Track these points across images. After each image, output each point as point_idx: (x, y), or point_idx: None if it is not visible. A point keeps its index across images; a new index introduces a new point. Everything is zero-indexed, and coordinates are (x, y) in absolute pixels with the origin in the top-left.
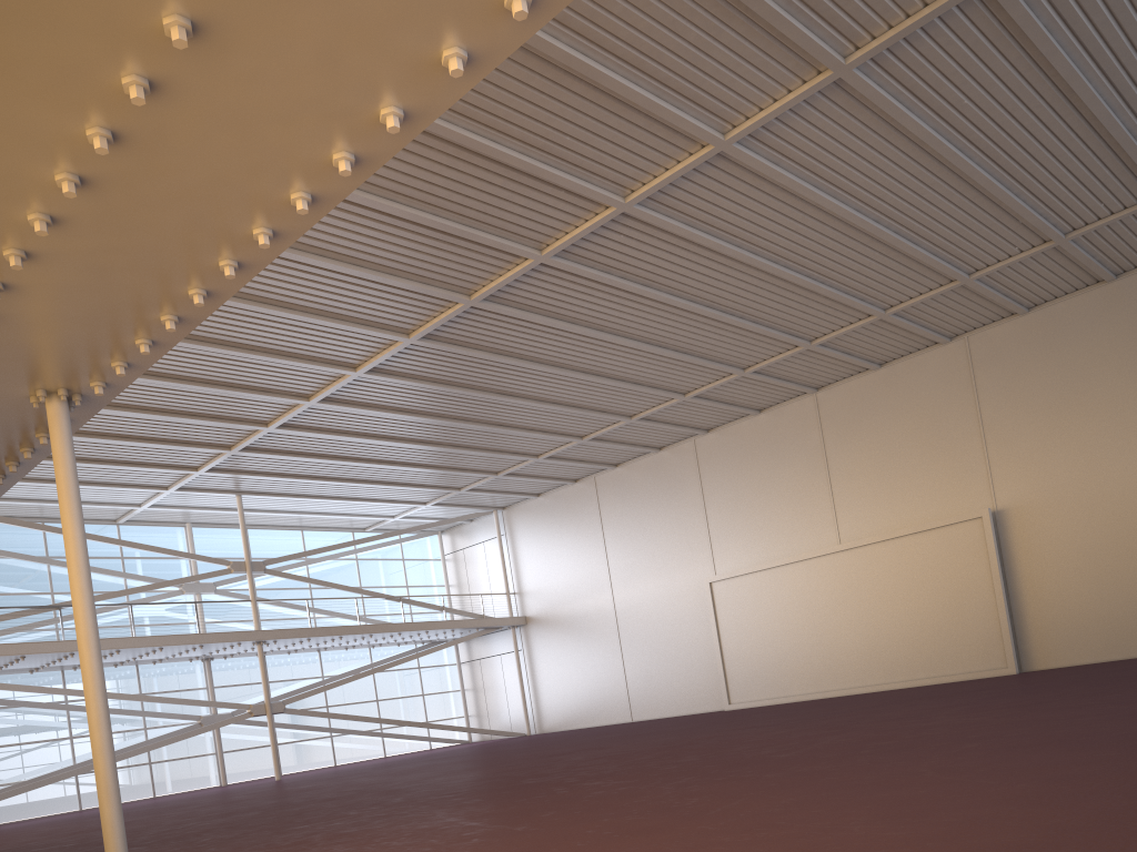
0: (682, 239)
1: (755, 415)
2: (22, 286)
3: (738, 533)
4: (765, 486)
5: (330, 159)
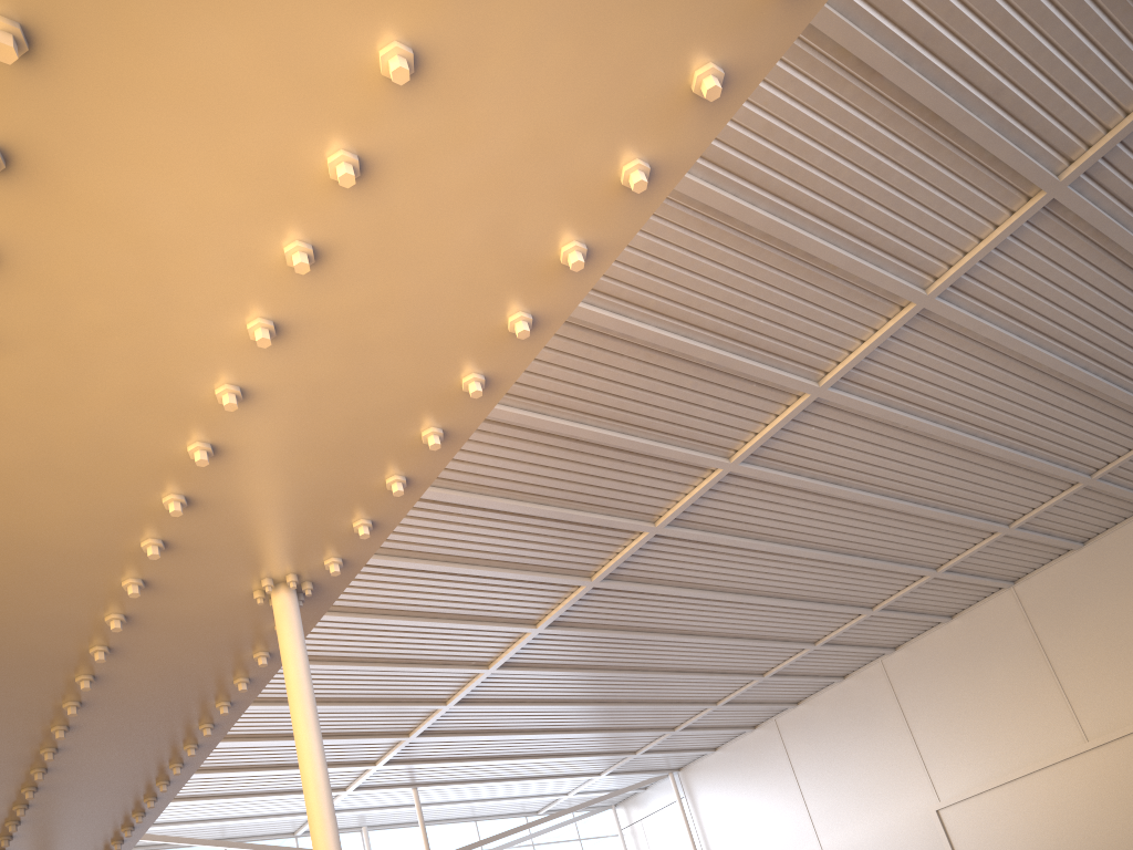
0: (875, 422)
1: (947, 622)
2: (264, 392)
3: (957, 750)
4: (977, 694)
5: (688, 82)
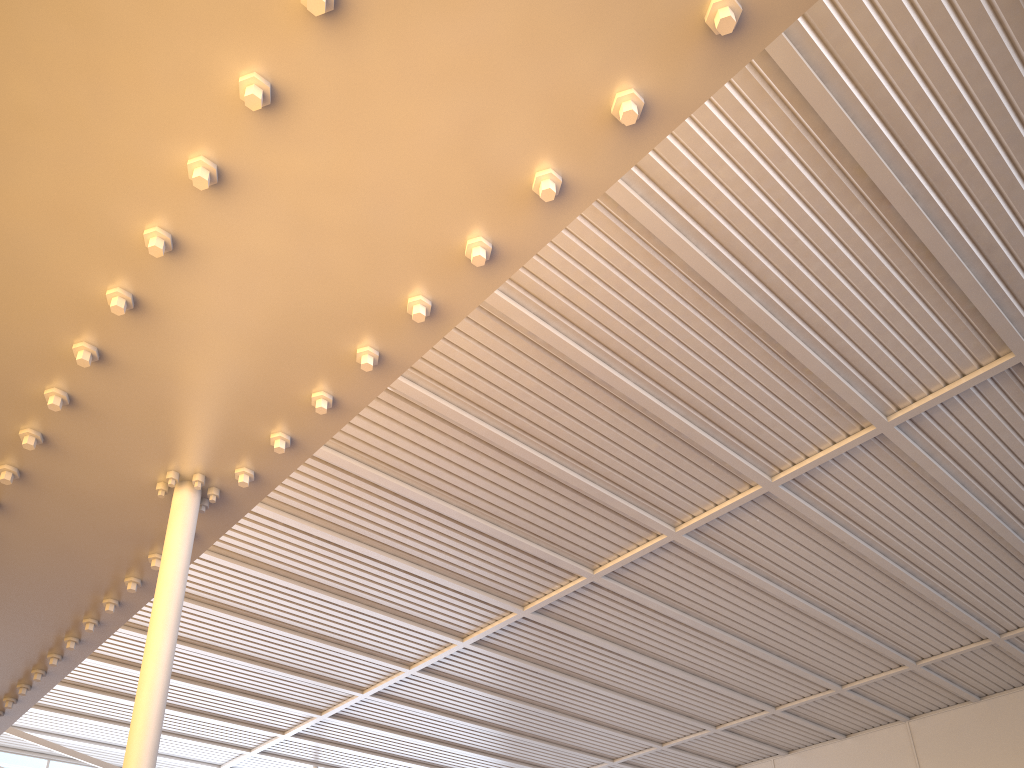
0: (816, 530)
1: (841, 739)
2: (197, 249)
3: None
4: None
5: (703, 11)
